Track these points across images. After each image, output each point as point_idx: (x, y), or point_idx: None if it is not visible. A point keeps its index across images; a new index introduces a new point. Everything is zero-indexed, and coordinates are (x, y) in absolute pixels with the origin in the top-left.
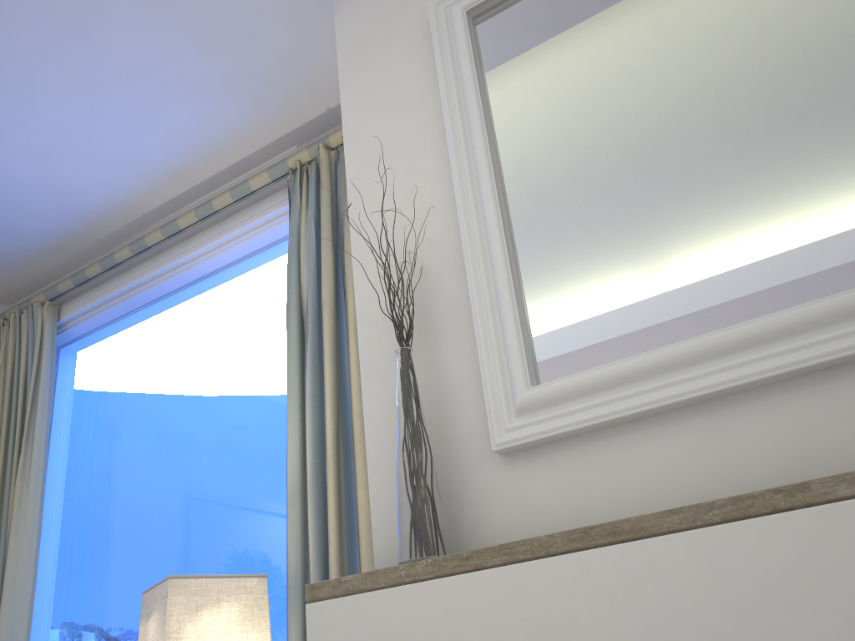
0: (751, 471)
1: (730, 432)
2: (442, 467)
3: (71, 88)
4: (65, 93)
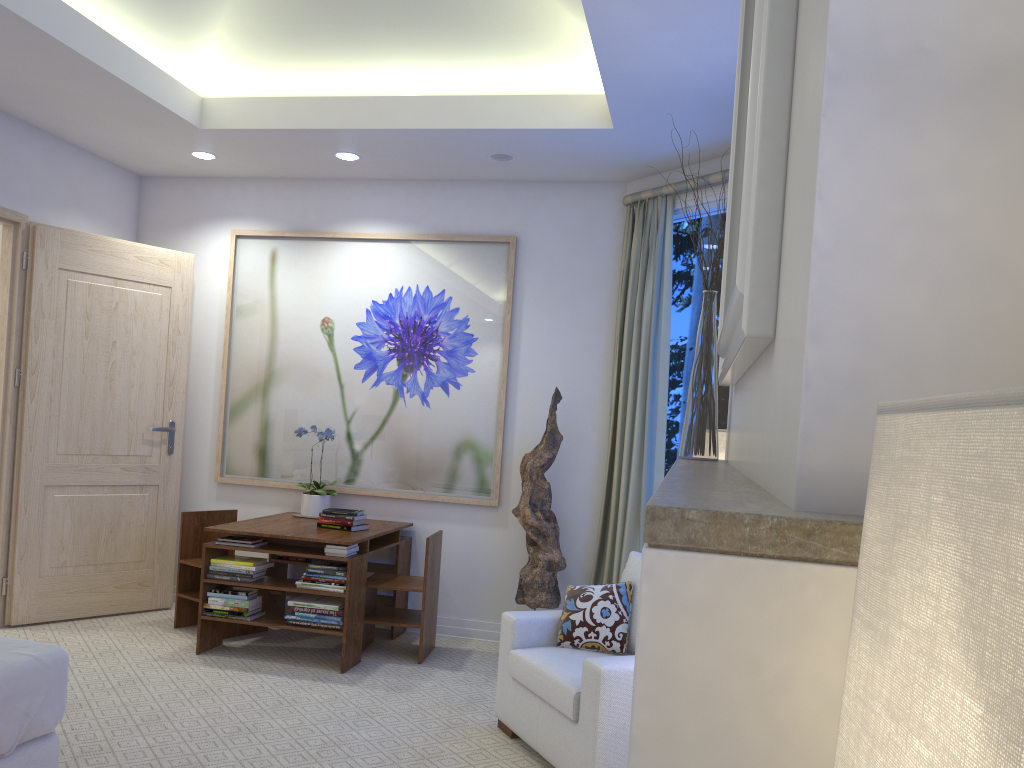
0: (740, 442)
1: (742, 407)
2: (732, 386)
3: (695, 0)
4: (694, 4)
